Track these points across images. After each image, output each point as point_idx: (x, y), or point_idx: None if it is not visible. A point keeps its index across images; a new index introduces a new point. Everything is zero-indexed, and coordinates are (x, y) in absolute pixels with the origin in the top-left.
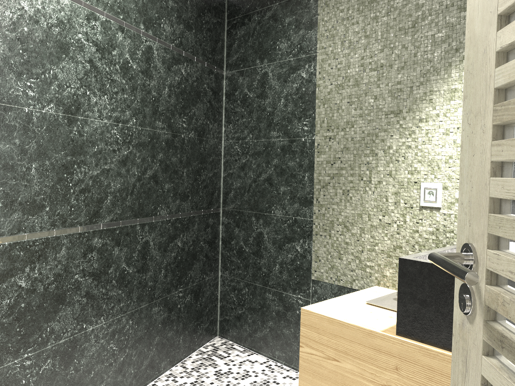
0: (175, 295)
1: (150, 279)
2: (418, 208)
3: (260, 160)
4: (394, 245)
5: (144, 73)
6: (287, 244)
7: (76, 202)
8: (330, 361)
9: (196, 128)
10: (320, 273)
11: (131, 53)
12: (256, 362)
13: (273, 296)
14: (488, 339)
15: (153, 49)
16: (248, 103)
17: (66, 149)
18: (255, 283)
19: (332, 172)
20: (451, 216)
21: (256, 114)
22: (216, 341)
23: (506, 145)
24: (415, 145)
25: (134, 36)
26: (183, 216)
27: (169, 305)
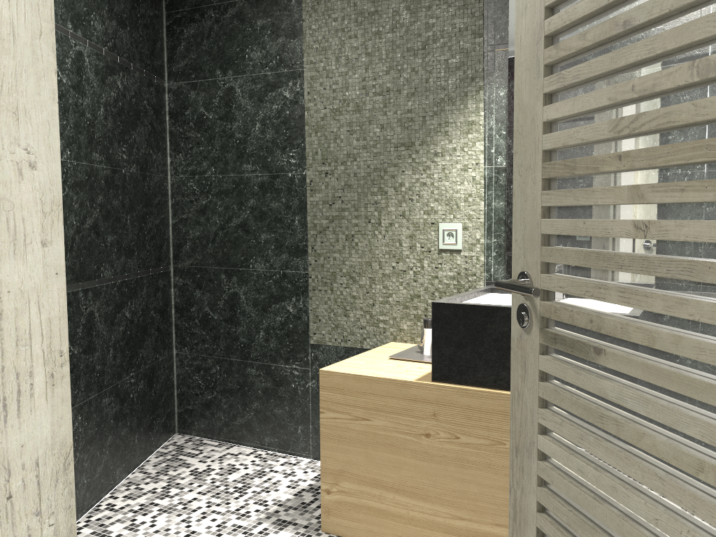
0: (127, 382)
1: (97, 361)
2: (437, 252)
3: (229, 200)
4: (411, 294)
5: (76, 89)
6: (274, 304)
7: None
8: (358, 421)
9: (138, 160)
10: (321, 335)
11: (60, 61)
12: (241, 454)
13: (258, 371)
14: (544, 340)
15: (83, 56)
16: (207, 127)
17: None
18: (231, 357)
19: (331, 214)
20: (473, 258)
21: (220, 141)
22: (177, 438)
23: (553, 194)
24: (431, 181)
25: (62, 39)
26: (129, 278)
27: (120, 395)
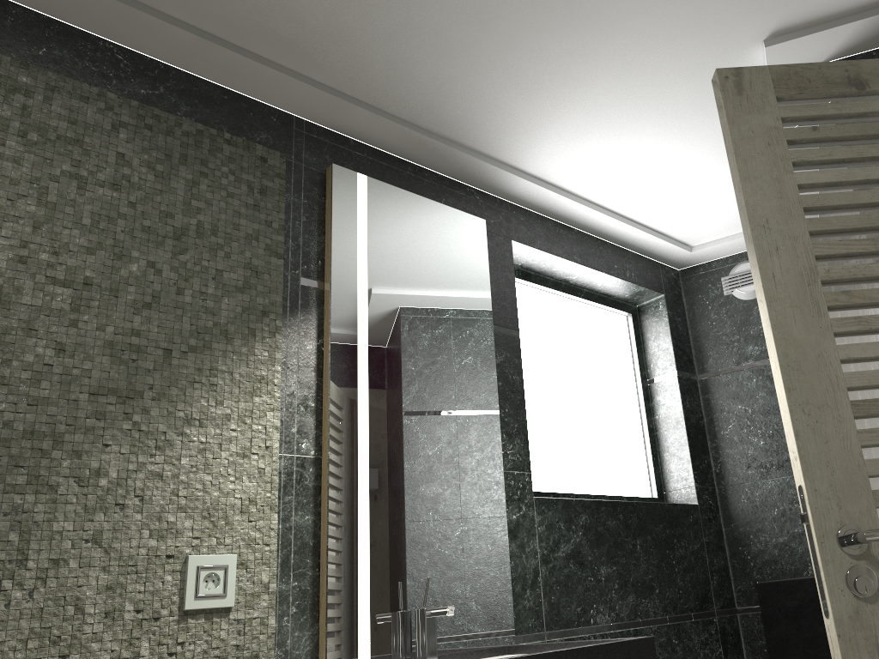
0: None
1: None
2: (176, 618)
3: None
4: None
5: None
6: None
7: None
8: None
9: None
10: None
11: None
12: None
13: None
14: None
15: None
16: None
17: None
18: None
19: None
20: (253, 623)
21: None
22: None
23: None
24: (173, 471)
25: None
26: None
27: None
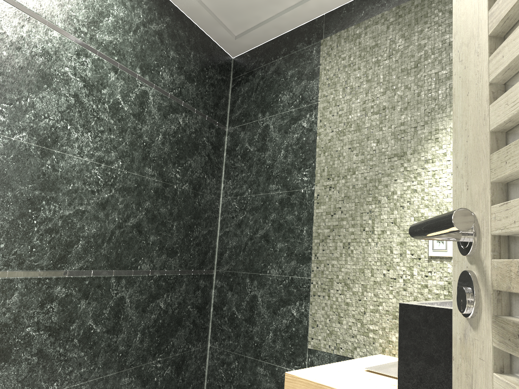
0: (152, 365)
1: (122, 342)
2: (427, 259)
3: (257, 215)
4: None
5: (136, 117)
6: (282, 307)
7: (39, 243)
8: None
9: (191, 181)
10: (317, 341)
11: (123, 94)
12: None
13: (265, 371)
14: (500, 341)
15: (148, 94)
16: (248, 157)
17: (34, 182)
18: (246, 355)
19: (332, 224)
20: None
21: (256, 168)
22: None
23: (507, 45)
24: (421, 188)
25: (128, 78)
26: (169, 274)
27: (143, 377)
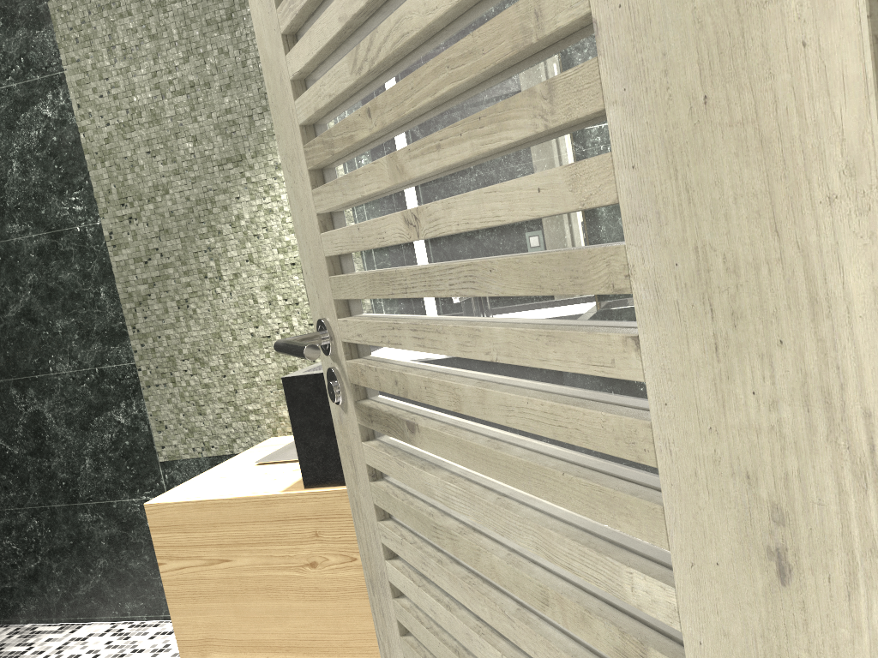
0: None
1: None
2: (307, 303)
3: None
4: (284, 367)
5: None
6: (97, 417)
7: None
8: (215, 566)
9: None
10: (172, 448)
11: None
12: (92, 635)
13: (95, 515)
14: (361, 420)
15: None
16: None
17: None
18: (51, 504)
19: (150, 276)
20: None
21: None
22: None
23: (323, 192)
24: (279, 206)
25: None
26: None
27: None
